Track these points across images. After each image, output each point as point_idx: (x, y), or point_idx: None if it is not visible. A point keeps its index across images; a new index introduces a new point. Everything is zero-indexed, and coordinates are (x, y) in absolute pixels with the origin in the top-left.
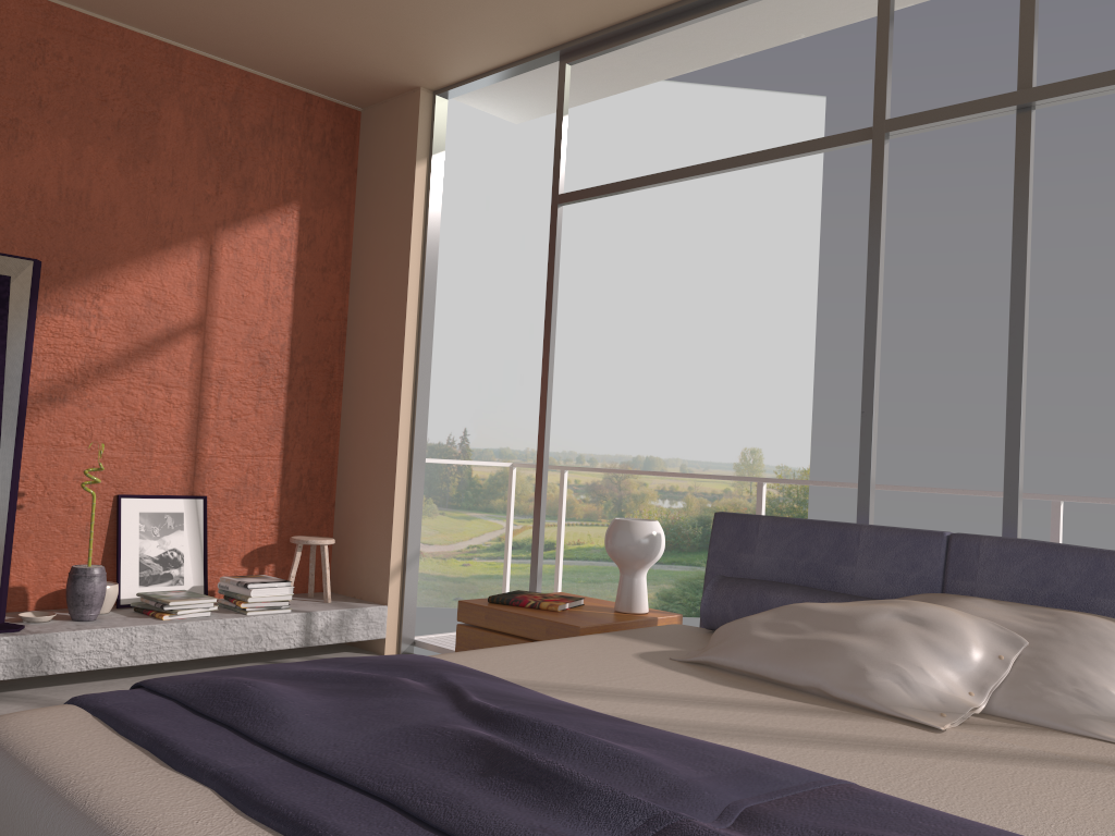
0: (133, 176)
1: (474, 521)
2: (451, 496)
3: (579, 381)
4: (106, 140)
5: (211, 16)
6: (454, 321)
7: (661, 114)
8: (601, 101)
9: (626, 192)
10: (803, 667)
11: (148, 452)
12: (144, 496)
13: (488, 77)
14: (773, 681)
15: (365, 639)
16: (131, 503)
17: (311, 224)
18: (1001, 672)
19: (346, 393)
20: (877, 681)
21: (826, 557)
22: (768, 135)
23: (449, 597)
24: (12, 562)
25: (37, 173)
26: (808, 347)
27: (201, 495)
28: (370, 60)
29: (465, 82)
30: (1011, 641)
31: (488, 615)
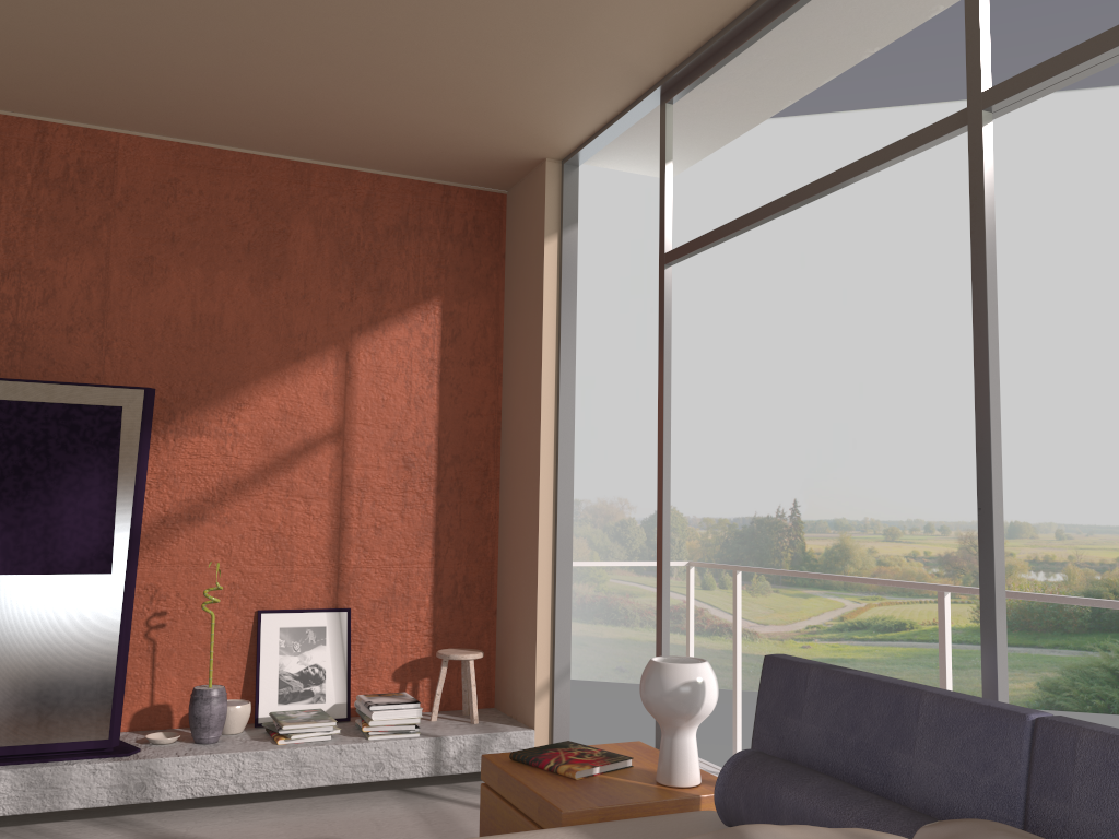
0: (264, 294)
1: (811, 599)
2: None
3: (921, 440)
4: (237, 264)
5: (313, 127)
6: (775, 387)
7: (995, 135)
8: None
9: (725, 240)
10: None
11: (288, 565)
12: (284, 611)
13: (602, 135)
14: None
15: None
16: (271, 618)
17: (456, 318)
18: None
19: (502, 491)
20: None
21: (879, 736)
22: None
23: None
24: (156, 680)
25: (171, 304)
26: None
27: (345, 608)
28: (480, 140)
29: (584, 144)
30: None
31: (499, 778)
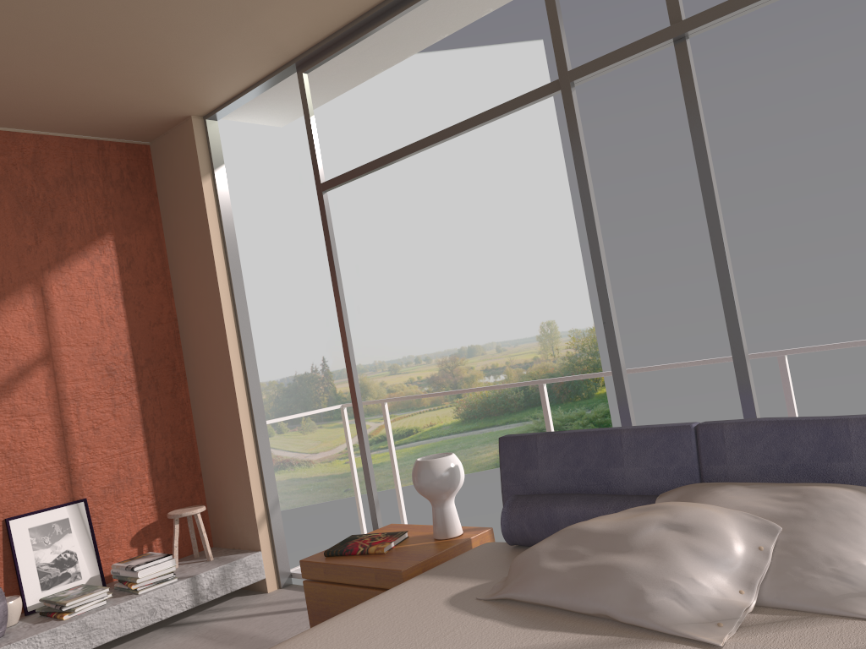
0: None
1: None
2: (324, 412)
3: (403, 300)
4: None
5: None
6: (295, 275)
7: (420, 80)
8: (371, 80)
9: (374, 171)
10: (589, 596)
11: (25, 475)
12: (29, 514)
13: (243, 97)
14: (567, 610)
15: (248, 584)
16: (19, 522)
17: (127, 248)
18: (763, 563)
19: (190, 380)
20: (655, 602)
21: (598, 463)
22: (505, 78)
23: (340, 490)
24: None
25: None
26: (572, 234)
27: (81, 499)
28: (140, 103)
29: (226, 104)
30: (766, 530)
31: (326, 570)
